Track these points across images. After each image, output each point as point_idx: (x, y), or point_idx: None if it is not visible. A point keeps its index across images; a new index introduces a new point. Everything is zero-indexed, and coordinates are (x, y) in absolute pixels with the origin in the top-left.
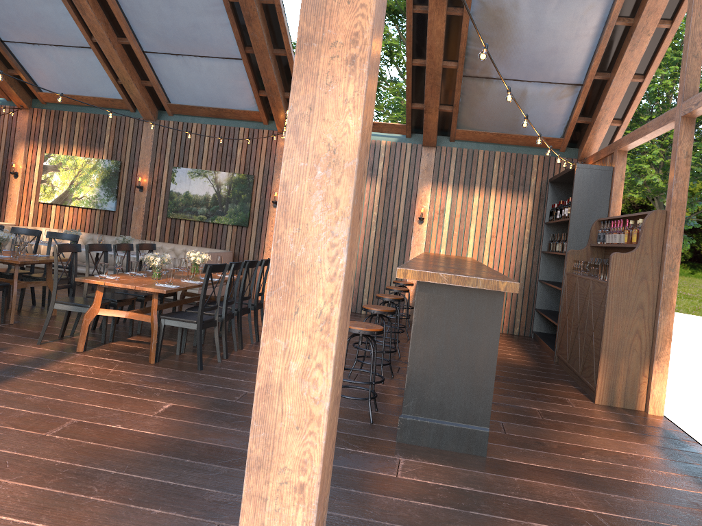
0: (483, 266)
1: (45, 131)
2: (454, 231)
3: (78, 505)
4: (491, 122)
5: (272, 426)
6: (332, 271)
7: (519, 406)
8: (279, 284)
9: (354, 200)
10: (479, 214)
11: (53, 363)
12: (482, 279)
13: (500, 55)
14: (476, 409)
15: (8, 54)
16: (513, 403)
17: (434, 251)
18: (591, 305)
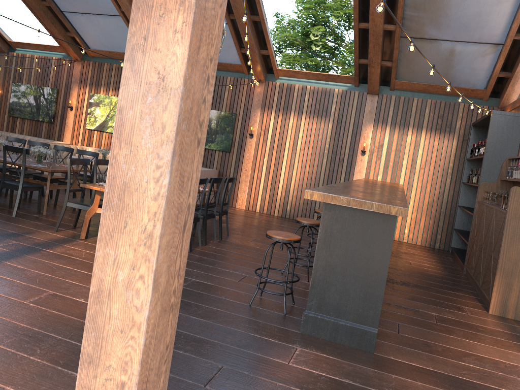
0: (399, 192)
1: (91, 77)
2: (389, 162)
3: (18, 363)
4: (424, 75)
5: (101, 327)
6: (157, 191)
7: (419, 310)
8: (112, 200)
9: (181, 125)
10: (411, 149)
11: (58, 246)
12: (377, 203)
13: (432, 19)
14: (367, 312)
15: (66, 21)
16: (414, 306)
17: (373, 178)
18: (493, 229)
